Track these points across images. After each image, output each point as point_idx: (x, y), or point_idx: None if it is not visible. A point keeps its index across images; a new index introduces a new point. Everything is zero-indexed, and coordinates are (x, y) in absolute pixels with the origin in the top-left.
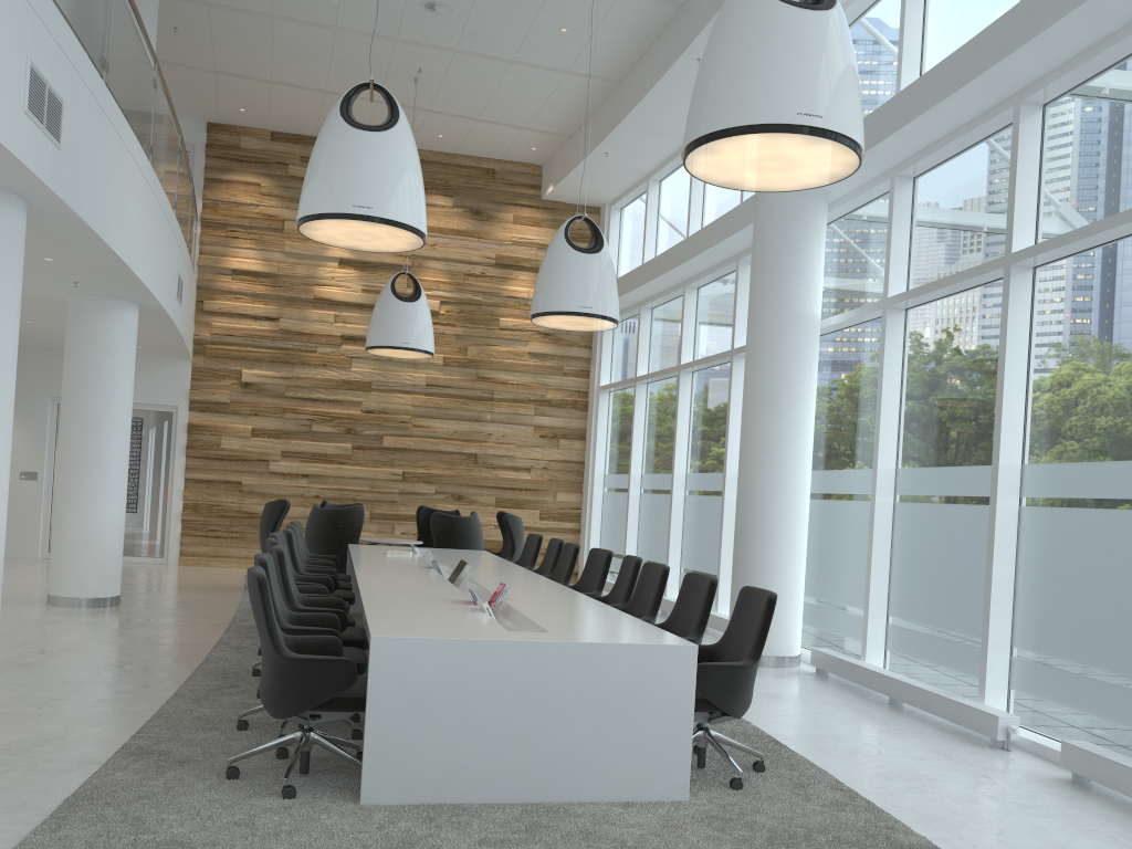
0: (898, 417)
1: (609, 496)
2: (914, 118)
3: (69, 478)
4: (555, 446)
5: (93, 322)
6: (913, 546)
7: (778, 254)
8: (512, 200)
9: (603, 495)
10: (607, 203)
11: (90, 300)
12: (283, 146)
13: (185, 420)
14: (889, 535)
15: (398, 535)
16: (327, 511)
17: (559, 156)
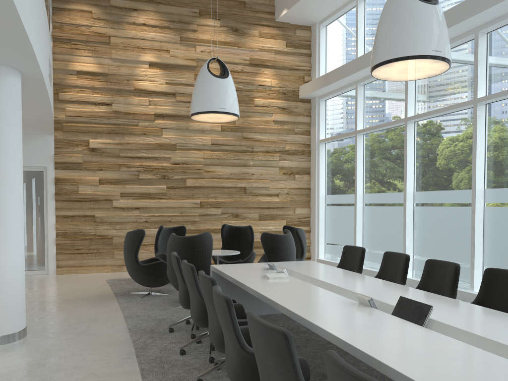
0: None
1: (331, 209)
2: None
3: None
4: (292, 179)
5: None
6: None
7: None
8: (257, 22)
9: (325, 208)
10: (317, 23)
11: None
12: None
13: (52, 176)
14: None
15: None
16: (185, 238)
17: None
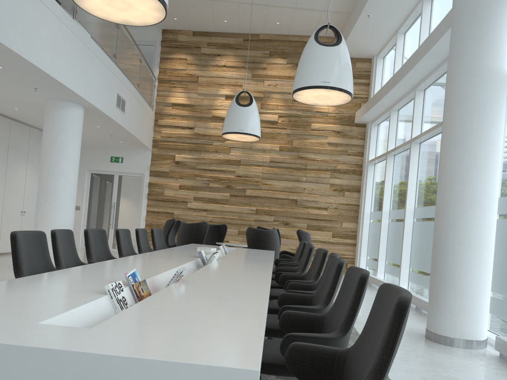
0: None
1: (372, 225)
2: None
3: (40, 200)
4: (342, 195)
5: (54, 114)
6: None
7: (471, 25)
8: None
9: (369, 224)
10: (375, 55)
11: (53, 102)
12: (198, 38)
13: (147, 181)
14: None
15: None
16: (187, 224)
17: (345, 27)
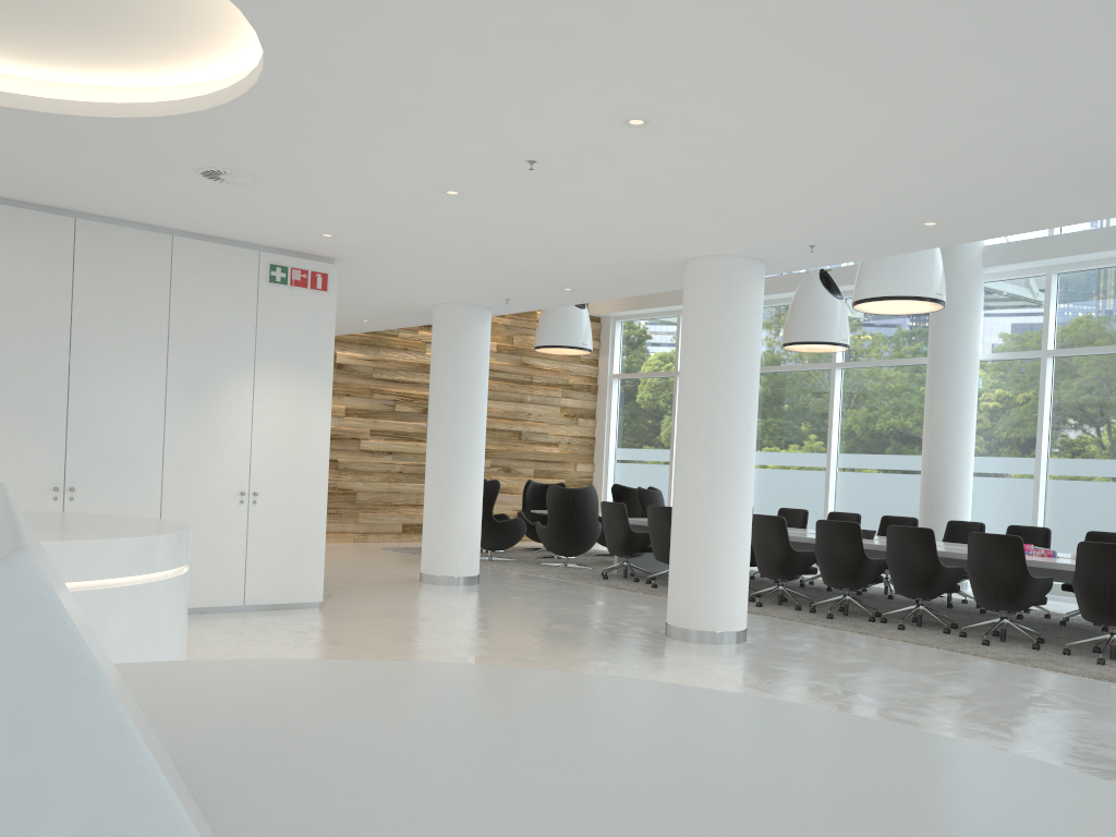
0: (1048, 425)
1: (626, 467)
2: (1115, 249)
3: (458, 470)
4: (575, 424)
5: (477, 330)
6: (1070, 507)
7: (965, 312)
8: None
9: (614, 466)
10: None
11: (474, 310)
12: None
13: None
14: (1044, 500)
15: None
16: (576, 490)
17: None
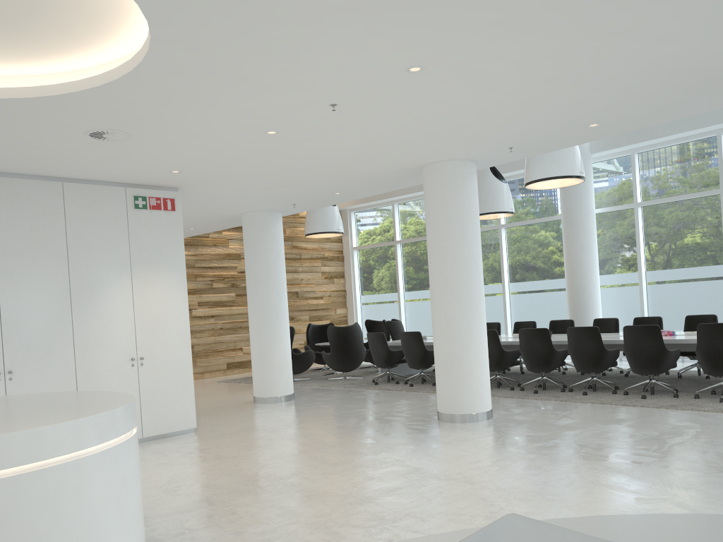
0: (643, 250)
1: (369, 307)
2: (674, 134)
3: (272, 323)
4: (332, 282)
5: (274, 227)
6: (664, 301)
7: (584, 183)
8: None
9: (361, 307)
10: None
11: (271, 214)
12: None
13: None
14: (646, 298)
15: None
16: (347, 327)
17: None
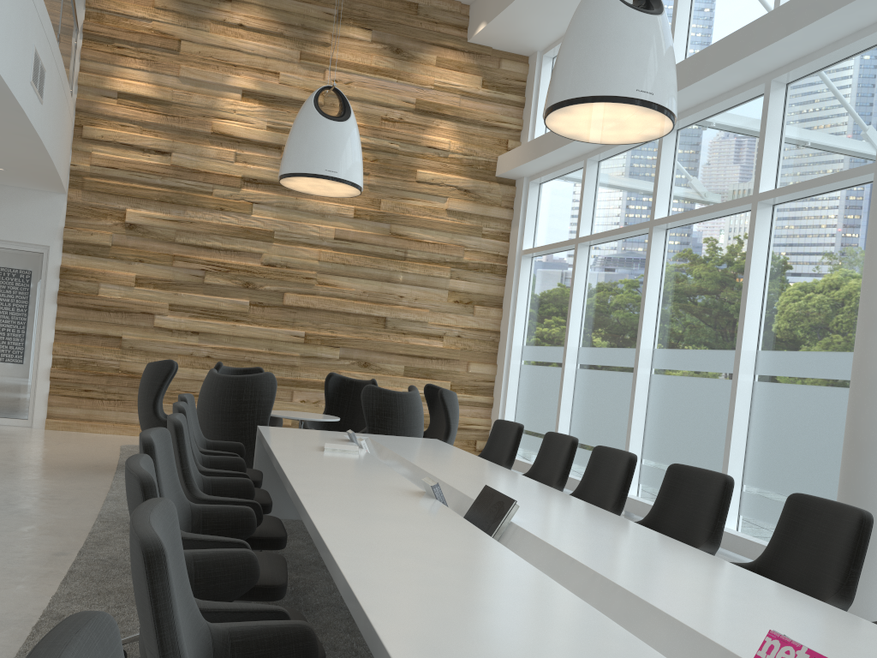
0: None
1: (529, 370)
2: None
3: None
4: (470, 313)
5: None
6: None
7: None
8: (436, 40)
9: (520, 368)
10: (538, 51)
11: None
12: None
13: (57, 263)
14: None
15: (297, 403)
16: (228, 379)
17: None
